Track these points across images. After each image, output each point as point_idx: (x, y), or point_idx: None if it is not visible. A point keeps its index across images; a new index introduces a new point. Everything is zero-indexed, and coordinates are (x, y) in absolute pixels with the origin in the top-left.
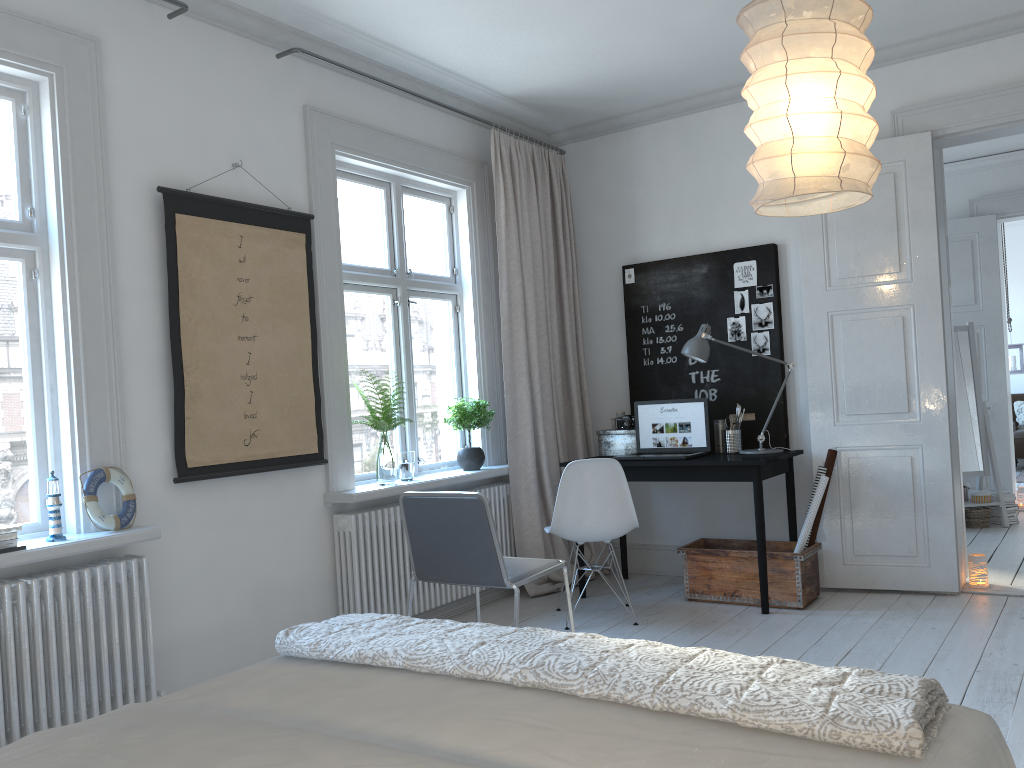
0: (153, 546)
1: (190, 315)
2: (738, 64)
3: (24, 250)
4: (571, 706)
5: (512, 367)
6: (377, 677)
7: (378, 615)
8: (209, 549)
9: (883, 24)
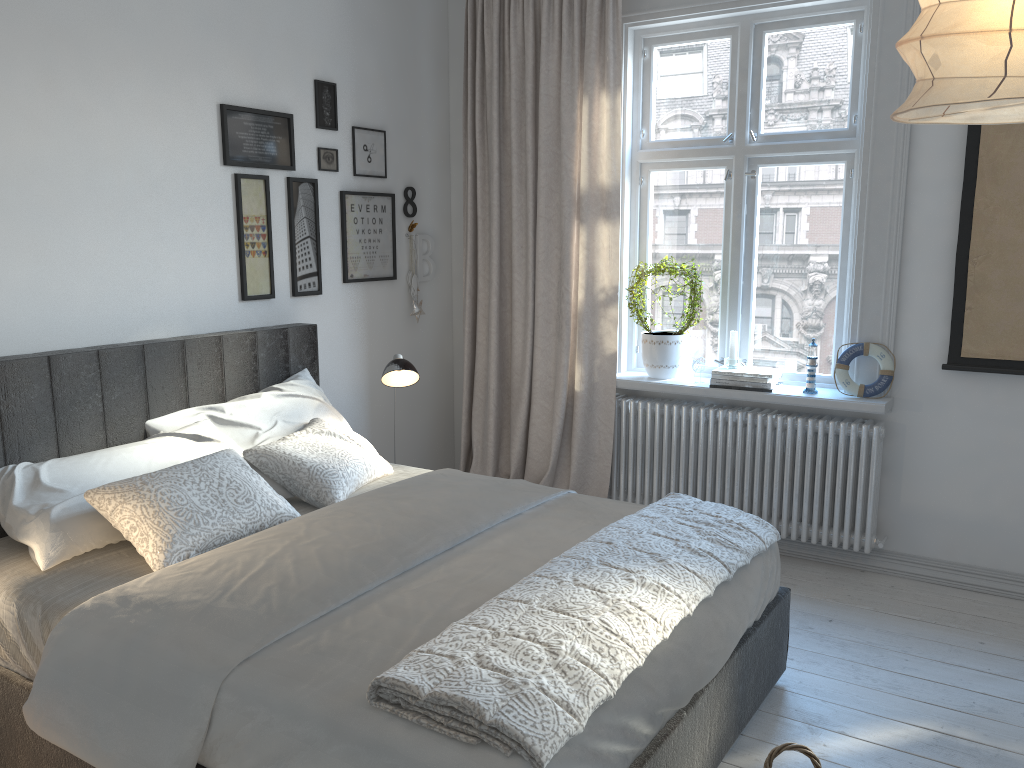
0: (915, 421)
1: (987, 202)
2: None
3: (846, 153)
4: (507, 586)
5: None
6: (592, 534)
7: (732, 515)
8: (981, 441)
9: None
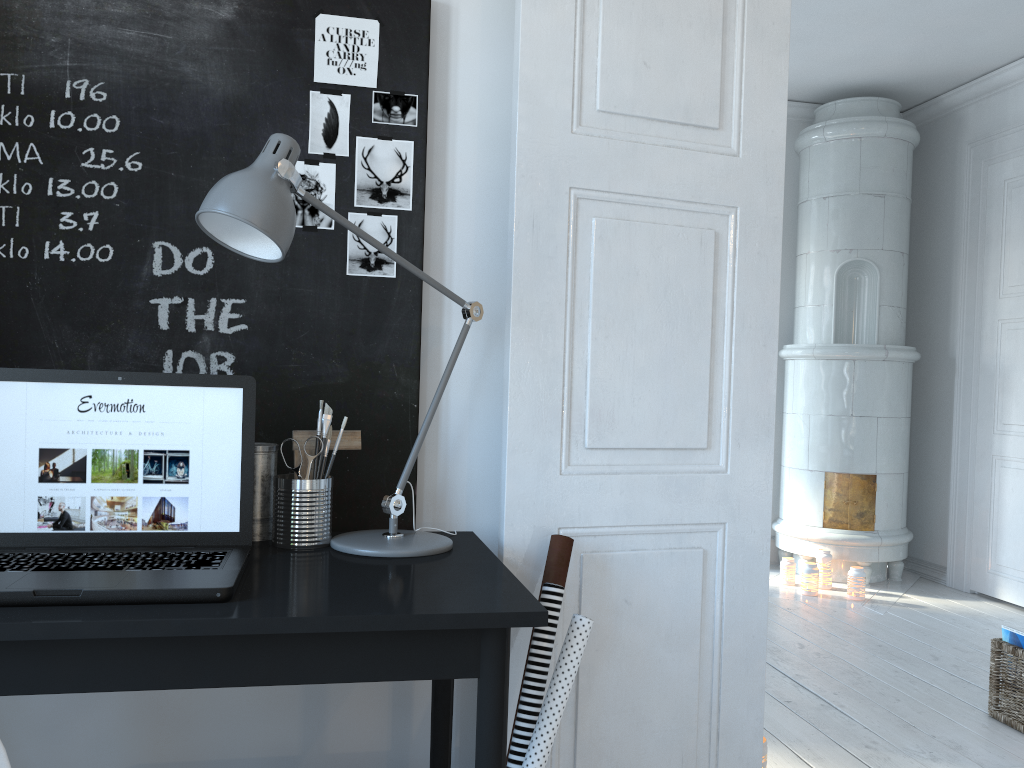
0: None
1: None
2: None
3: None
4: None
5: None
6: None
7: None
8: None
9: None
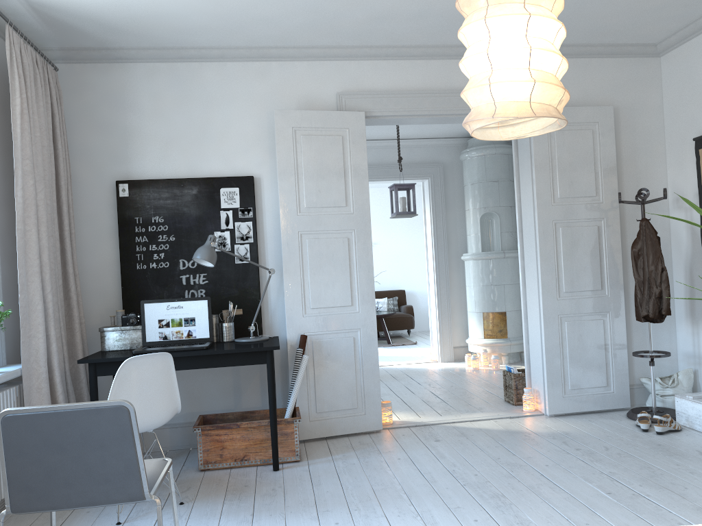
0: None
1: None
2: (240, 29)
3: None
4: None
5: (25, 267)
6: None
7: None
8: None
9: (348, 28)
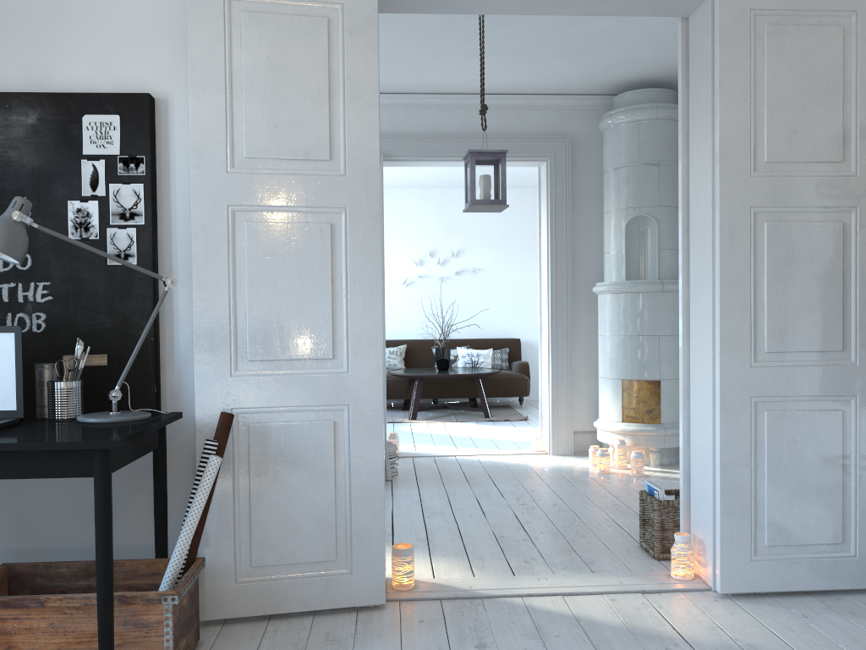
0: None
1: None
2: None
3: None
4: None
5: None
6: None
7: None
8: None
9: None
